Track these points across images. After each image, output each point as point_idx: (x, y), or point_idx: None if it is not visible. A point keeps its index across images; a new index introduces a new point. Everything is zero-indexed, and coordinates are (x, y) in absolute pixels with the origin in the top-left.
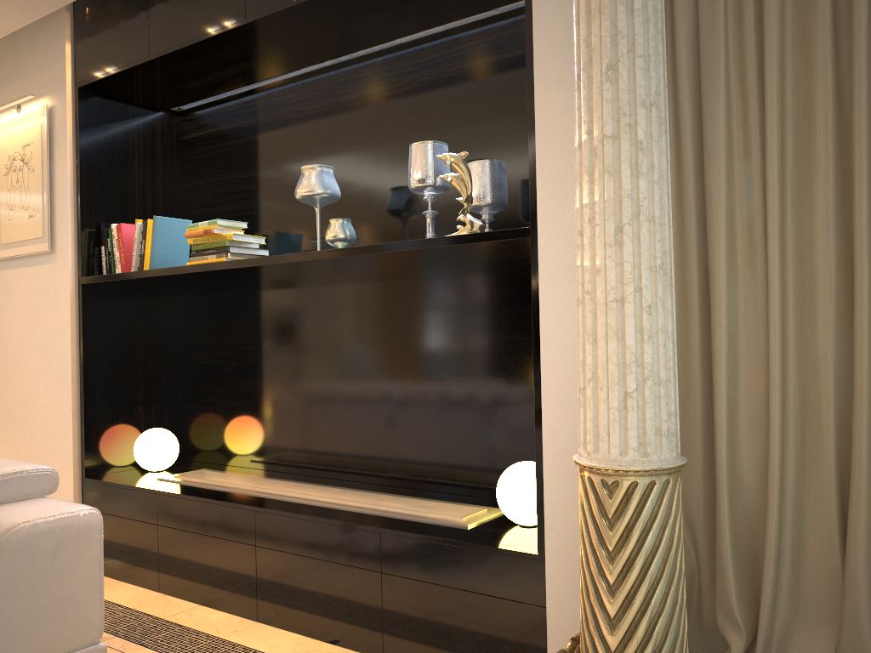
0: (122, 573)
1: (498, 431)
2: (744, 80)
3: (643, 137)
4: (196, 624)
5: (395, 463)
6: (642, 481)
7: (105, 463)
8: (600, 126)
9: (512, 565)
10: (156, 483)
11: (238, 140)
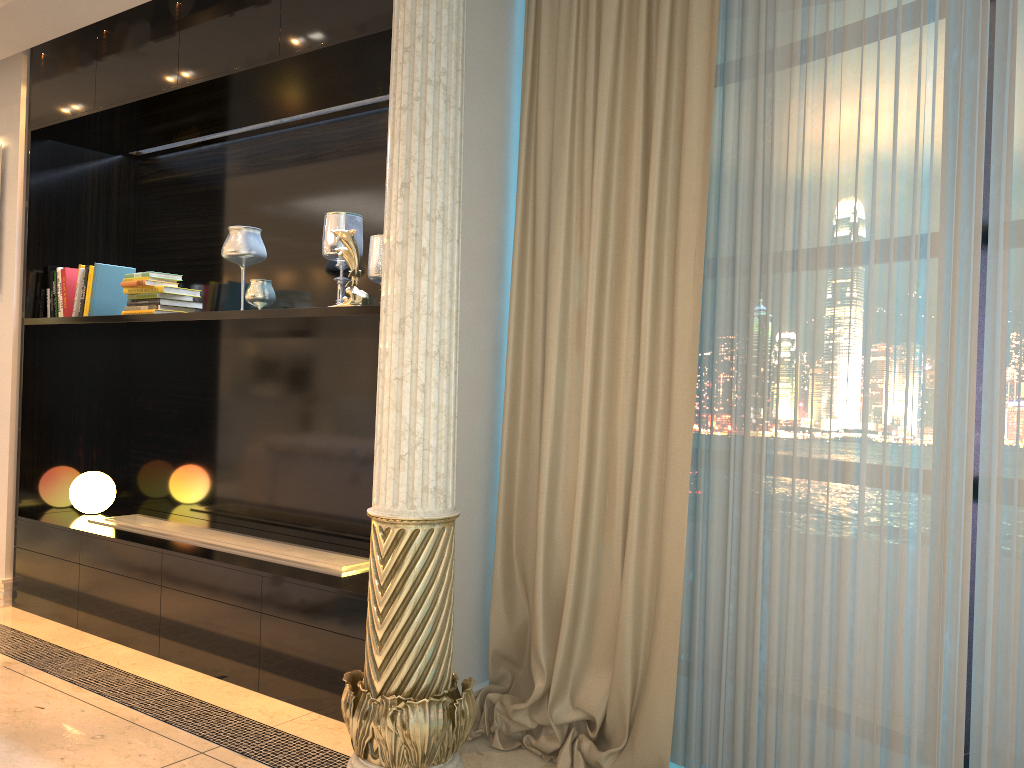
0: (47, 610)
1: None
2: (582, 185)
3: (426, 245)
4: (101, 656)
5: (310, 517)
6: (408, 529)
7: (40, 503)
8: (394, 233)
9: (361, 607)
10: (84, 524)
11: (191, 190)
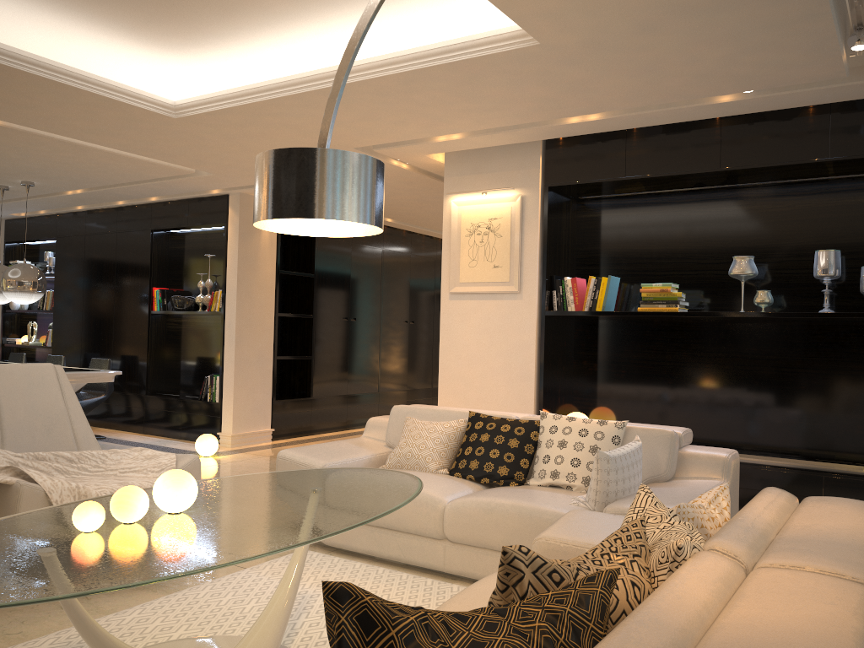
0: None
1: (855, 422)
2: None
3: None
4: None
5: (768, 440)
6: None
7: None
8: None
9: None
10: None
11: (635, 224)
